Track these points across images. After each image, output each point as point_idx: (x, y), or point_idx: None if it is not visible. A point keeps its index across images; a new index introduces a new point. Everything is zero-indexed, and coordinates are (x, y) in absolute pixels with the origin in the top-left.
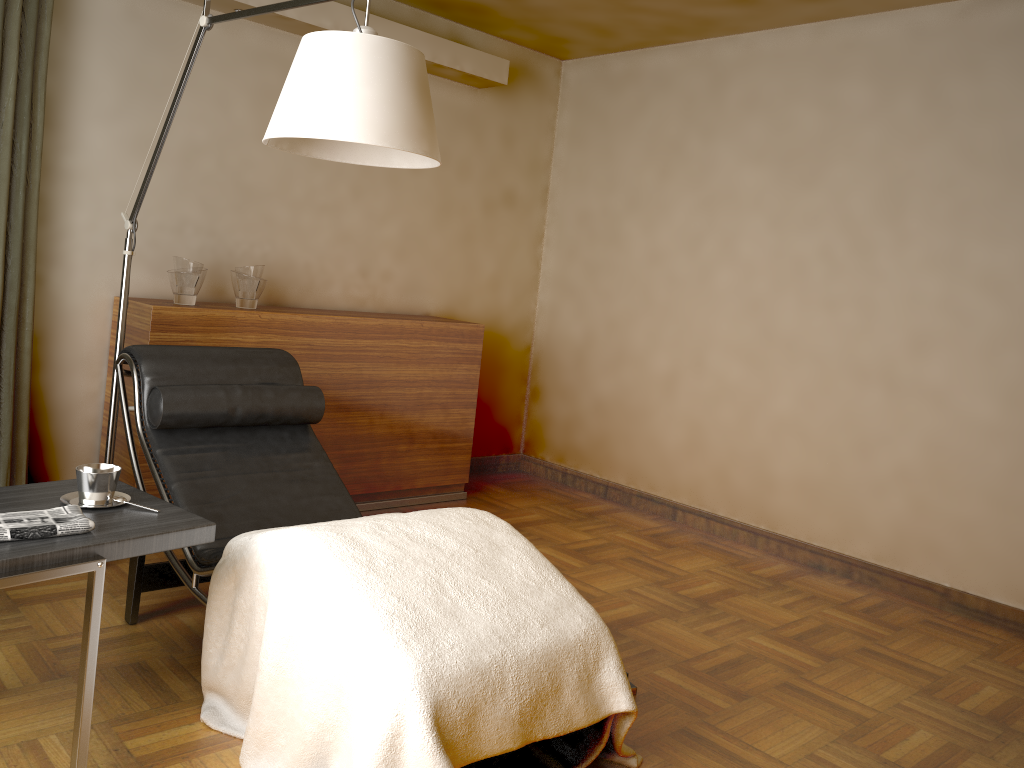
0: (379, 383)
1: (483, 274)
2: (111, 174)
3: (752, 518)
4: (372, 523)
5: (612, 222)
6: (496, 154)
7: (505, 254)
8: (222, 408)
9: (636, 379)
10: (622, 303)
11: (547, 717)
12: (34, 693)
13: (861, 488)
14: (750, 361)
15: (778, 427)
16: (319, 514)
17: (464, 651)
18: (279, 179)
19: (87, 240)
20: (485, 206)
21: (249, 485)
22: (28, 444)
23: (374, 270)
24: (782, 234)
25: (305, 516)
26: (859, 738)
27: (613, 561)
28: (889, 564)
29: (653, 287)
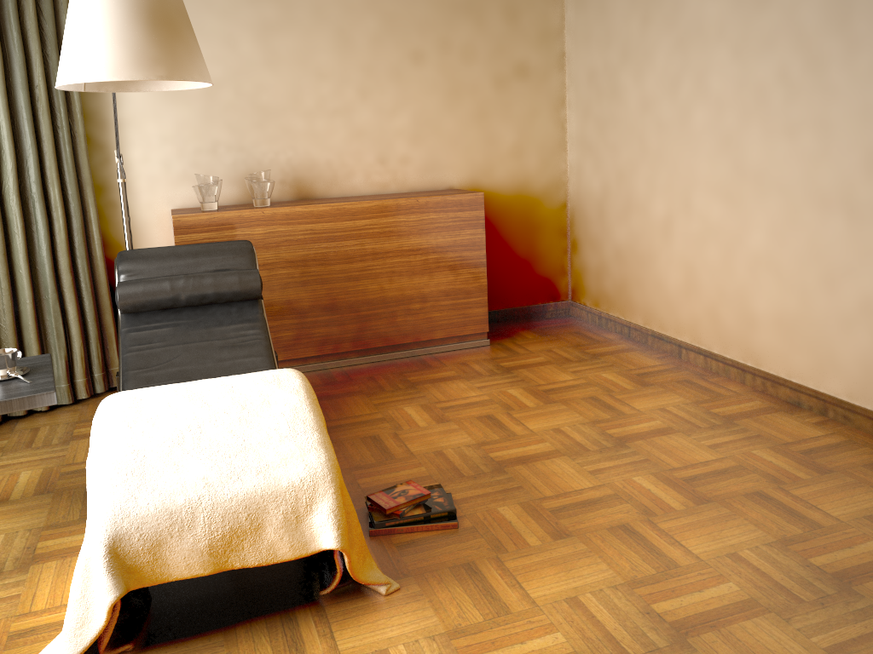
0: (383, 254)
1: (504, 144)
2: (152, 117)
3: (740, 355)
4: (176, 387)
5: (611, 76)
6: (501, 32)
7: (525, 123)
8: (167, 294)
9: (642, 226)
10: (625, 154)
11: (246, 550)
12: (21, 504)
13: (830, 323)
14: (727, 199)
15: (755, 264)
16: (236, 373)
17: (162, 495)
18: (290, 95)
19: (144, 170)
20: (496, 82)
21: (185, 352)
22: (114, 324)
23: (392, 157)
24: (744, 62)
25: (223, 375)
26: (646, 586)
27: (571, 401)
28: (860, 402)
29: (647, 135)
